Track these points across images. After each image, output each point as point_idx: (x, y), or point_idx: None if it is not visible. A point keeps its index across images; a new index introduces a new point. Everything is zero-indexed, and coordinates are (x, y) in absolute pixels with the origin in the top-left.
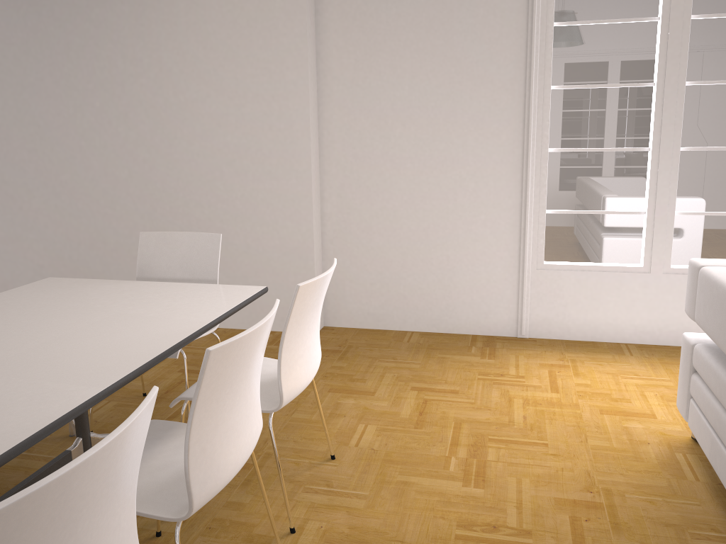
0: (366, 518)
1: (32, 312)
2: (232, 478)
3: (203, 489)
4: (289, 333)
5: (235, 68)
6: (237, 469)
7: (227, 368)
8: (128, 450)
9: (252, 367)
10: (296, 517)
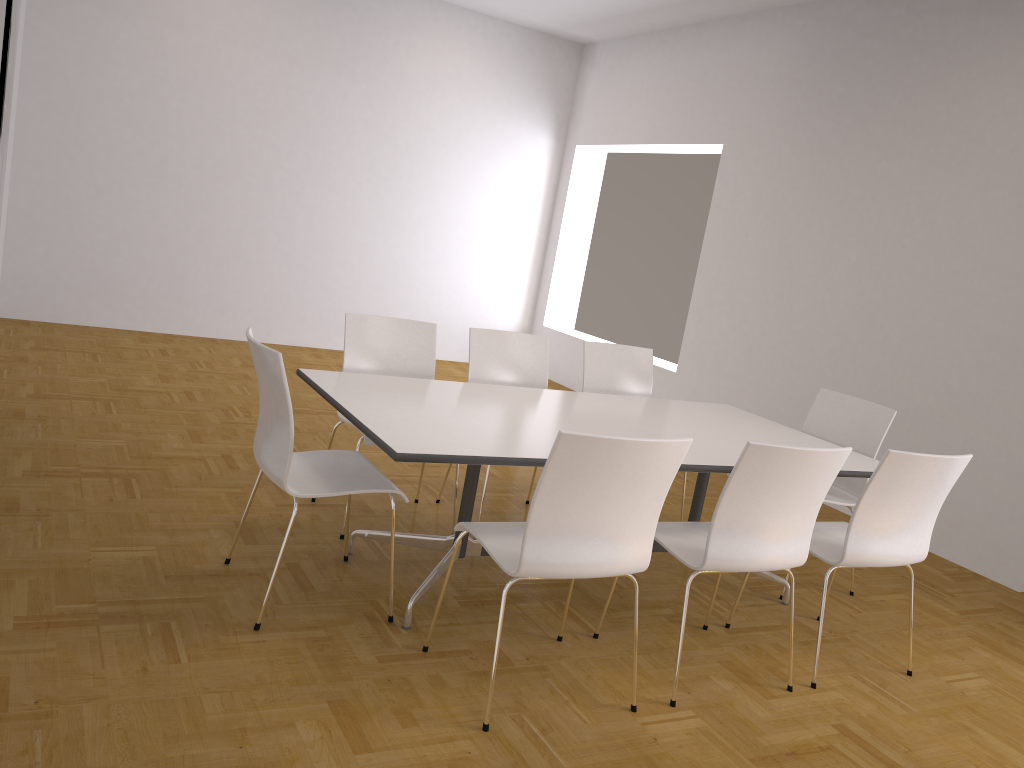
0: (892, 720)
1: (690, 417)
2: (749, 568)
3: (718, 554)
4: (870, 495)
5: (1014, 243)
6: (756, 564)
7: (764, 468)
8: (656, 463)
9: (799, 490)
10: (826, 682)
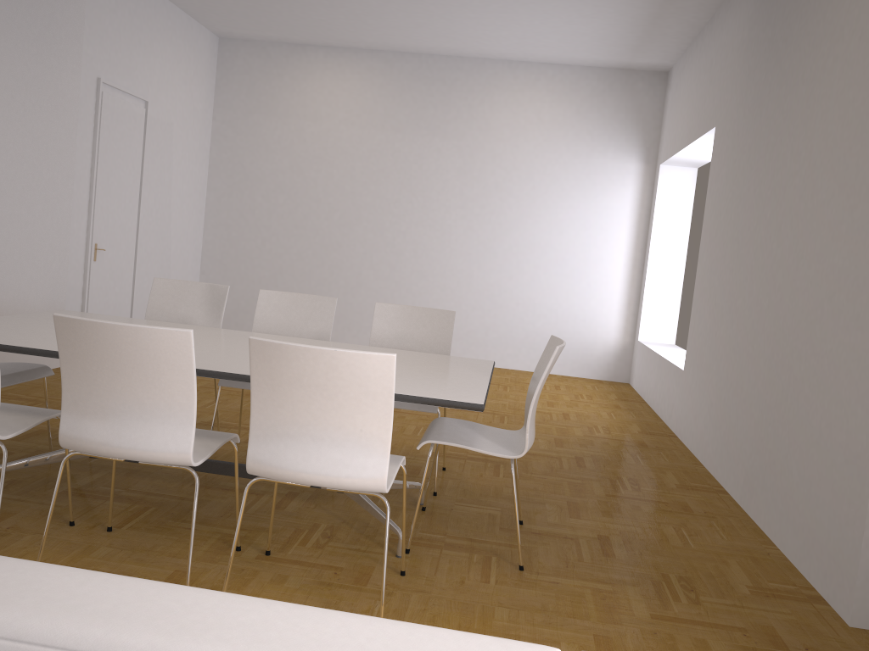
0: None
1: None
2: (103, 451)
3: (69, 432)
4: (258, 392)
5: (858, 149)
6: (108, 448)
7: (80, 342)
8: None
9: (139, 372)
10: None
